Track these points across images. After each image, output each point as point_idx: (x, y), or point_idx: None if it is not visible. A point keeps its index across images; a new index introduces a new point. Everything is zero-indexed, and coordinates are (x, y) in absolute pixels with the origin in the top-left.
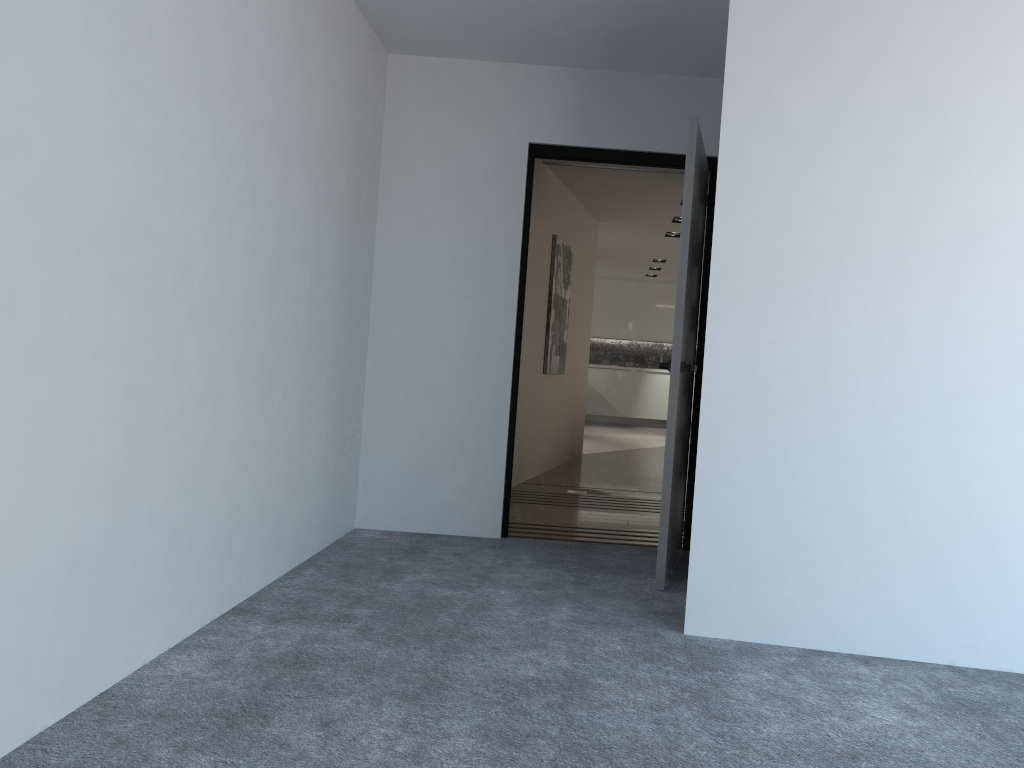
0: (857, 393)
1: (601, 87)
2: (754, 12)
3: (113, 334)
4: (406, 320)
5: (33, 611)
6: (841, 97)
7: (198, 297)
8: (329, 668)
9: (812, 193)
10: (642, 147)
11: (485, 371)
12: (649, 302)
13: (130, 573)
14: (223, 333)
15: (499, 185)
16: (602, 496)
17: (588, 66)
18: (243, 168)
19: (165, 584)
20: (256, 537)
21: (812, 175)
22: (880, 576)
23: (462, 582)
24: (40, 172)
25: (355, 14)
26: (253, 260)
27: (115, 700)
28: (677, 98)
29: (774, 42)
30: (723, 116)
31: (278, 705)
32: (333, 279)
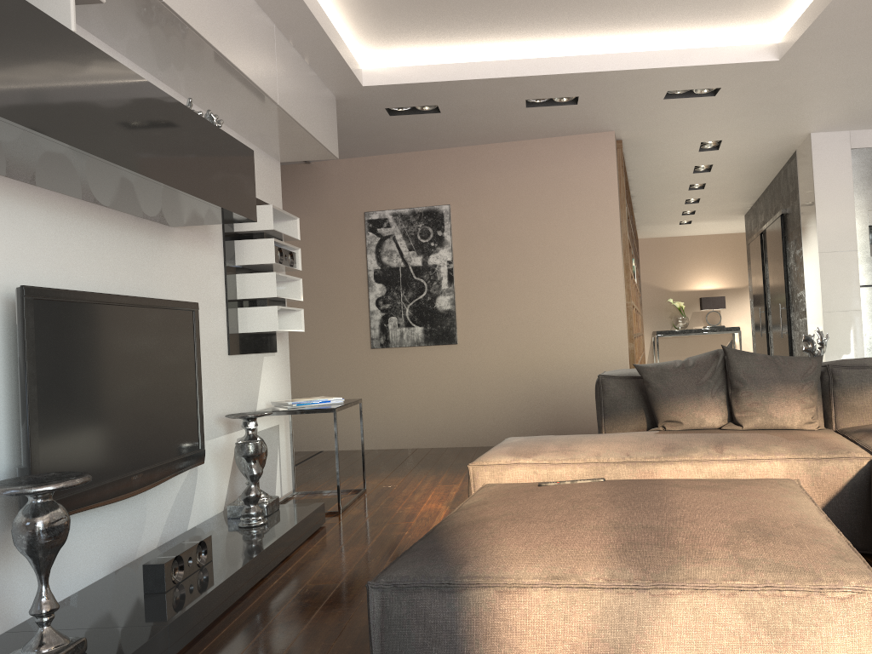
0: None
1: None
2: None
3: None
4: None
5: None
6: None
7: None
8: None
9: None
10: None
11: None
12: None
13: None
14: None
15: None
16: None
17: None
18: None
19: None
20: None
21: None
22: None
23: None
24: None
25: None
26: None
27: None
28: None
29: None
30: None
31: None
32: None
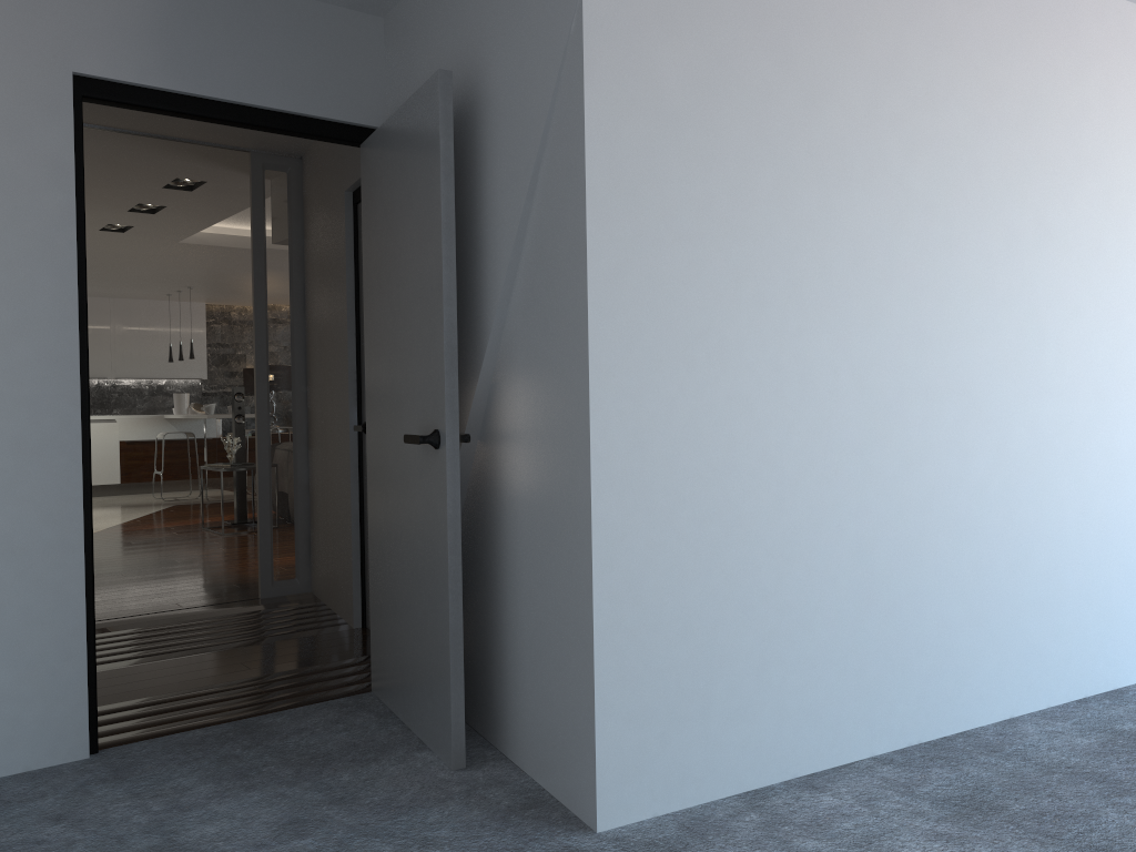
0: (766, 456)
1: None
2: None
3: None
4: None
5: None
6: (722, 72)
7: None
8: None
9: (700, 197)
10: (275, 103)
11: (28, 476)
12: None
13: None
14: None
15: (21, 143)
16: (143, 630)
17: None
18: None
19: None
20: None
21: (699, 173)
22: (804, 676)
23: None
24: None
25: None
26: None
27: None
28: (321, 35)
29: None
30: (586, 76)
31: None
32: None
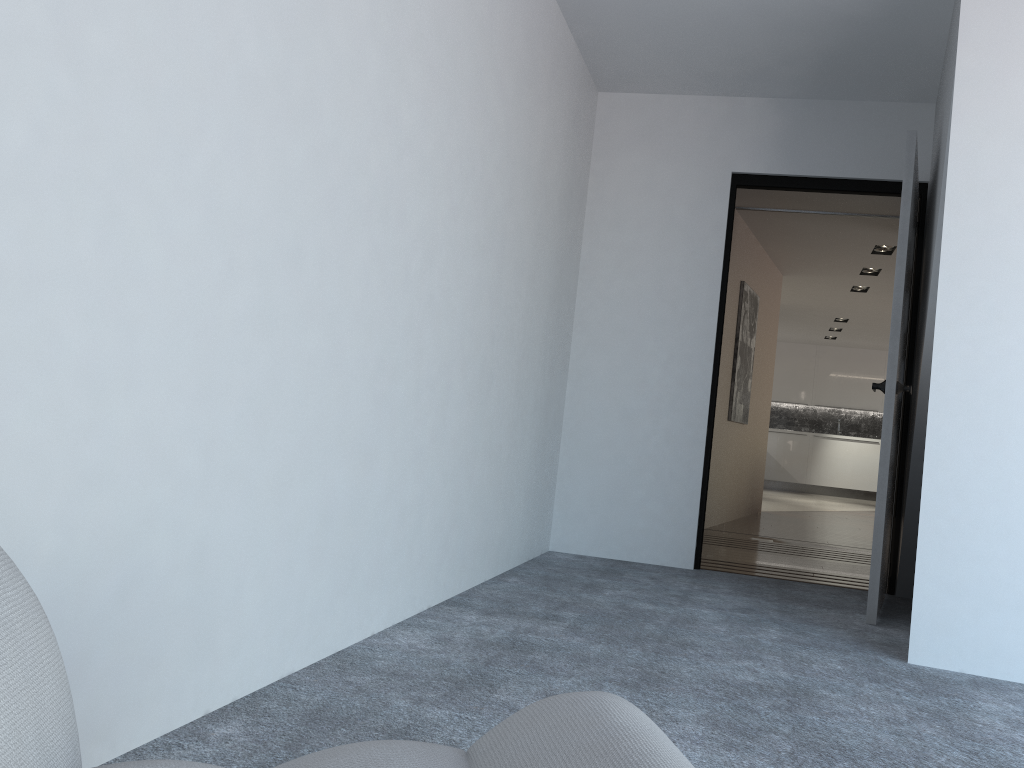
0: None
1: (806, 116)
2: (988, 9)
3: (370, 305)
4: (606, 346)
5: (292, 553)
6: None
7: (437, 287)
8: (545, 654)
9: None
10: (848, 174)
11: (682, 398)
12: (827, 366)
13: (368, 539)
14: (454, 326)
15: (701, 214)
16: (790, 545)
17: (793, 96)
18: (478, 173)
19: (394, 559)
20: (468, 535)
21: None
22: None
23: (662, 600)
24: (326, 140)
25: (573, 49)
26: (481, 263)
27: (351, 658)
28: (885, 124)
29: (1010, 38)
30: (953, 115)
31: (502, 678)
32: (543, 297)
